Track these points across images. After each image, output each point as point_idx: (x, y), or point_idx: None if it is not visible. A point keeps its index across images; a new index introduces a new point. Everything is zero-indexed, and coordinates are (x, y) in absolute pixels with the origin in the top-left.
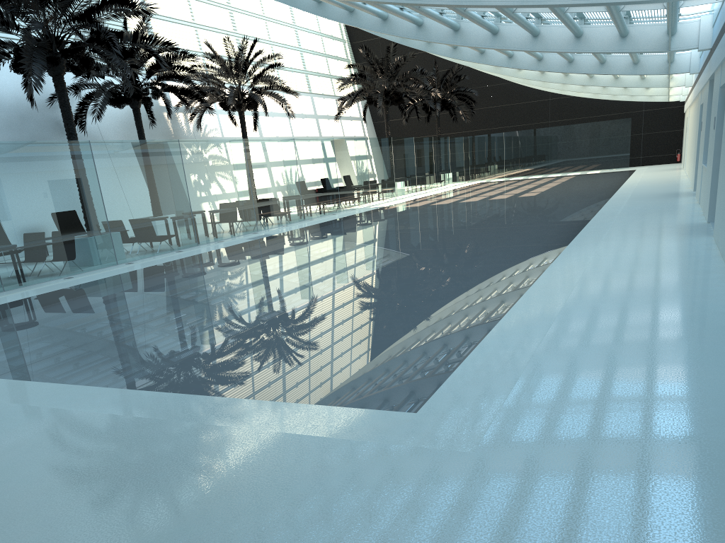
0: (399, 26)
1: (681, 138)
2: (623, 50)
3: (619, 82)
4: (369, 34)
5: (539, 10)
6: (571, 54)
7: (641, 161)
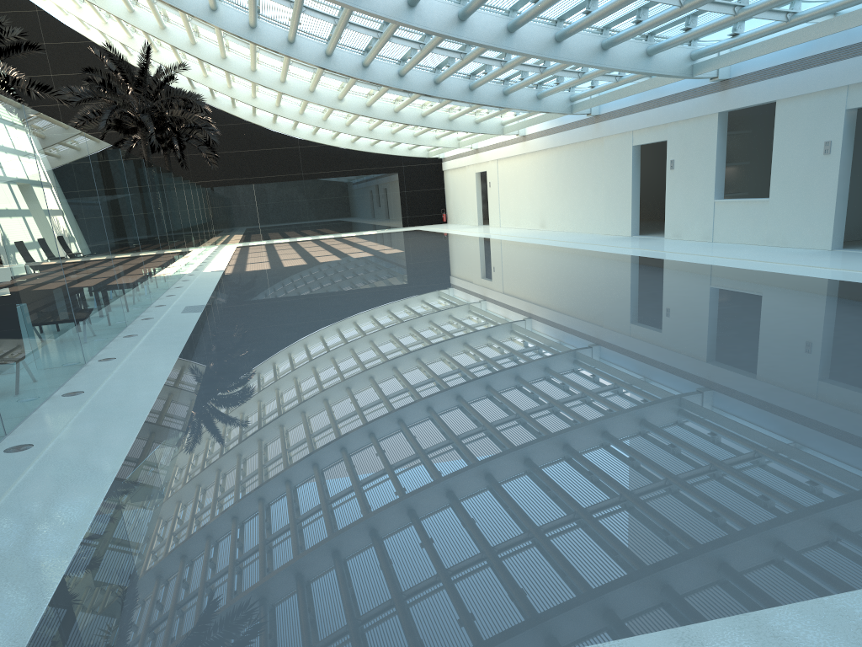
0: (383, 2)
1: (444, 197)
2: (650, 71)
3: (454, 125)
4: (27, 37)
5: (666, 1)
6: (473, 81)
7: (408, 221)
